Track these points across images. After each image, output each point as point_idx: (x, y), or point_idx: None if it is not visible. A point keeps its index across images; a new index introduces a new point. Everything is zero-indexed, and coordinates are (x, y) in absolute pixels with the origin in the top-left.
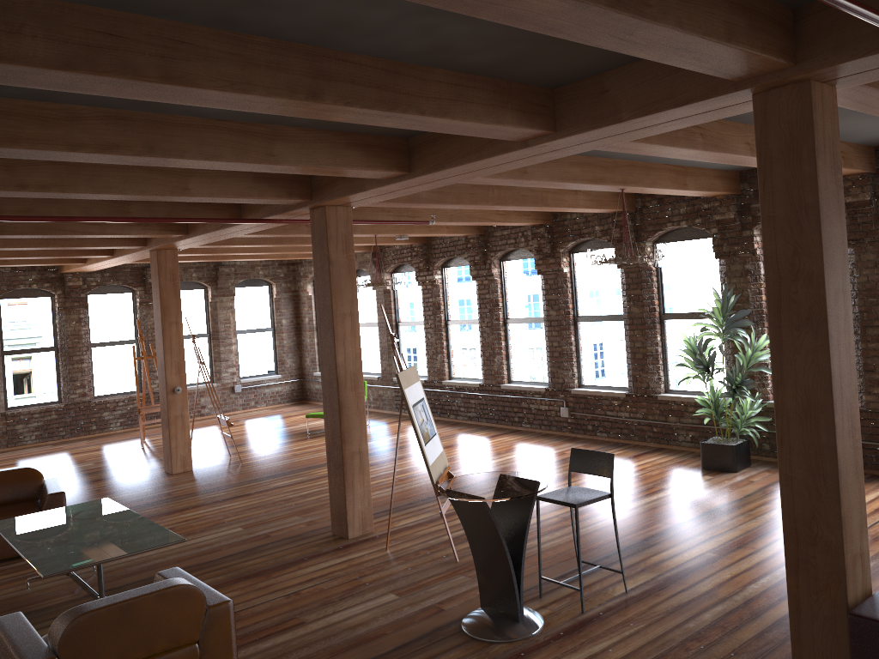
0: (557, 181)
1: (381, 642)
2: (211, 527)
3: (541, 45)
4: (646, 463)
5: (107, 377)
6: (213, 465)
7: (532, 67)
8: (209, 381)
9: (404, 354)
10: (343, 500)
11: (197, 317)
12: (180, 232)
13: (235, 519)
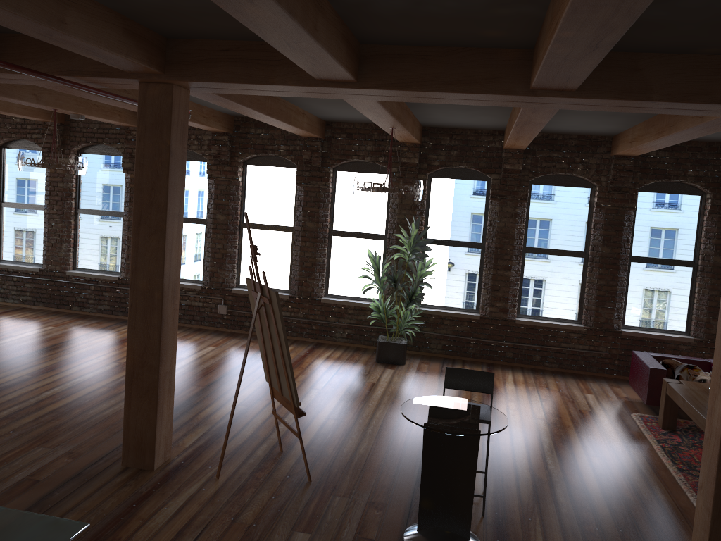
0: (391, 114)
1: None
2: None
3: (704, 22)
4: (328, 358)
5: None
6: None
7: (637, 33)
8: None
9: (8, 238)
10: (152, 428)
11: None
12: None
13: None
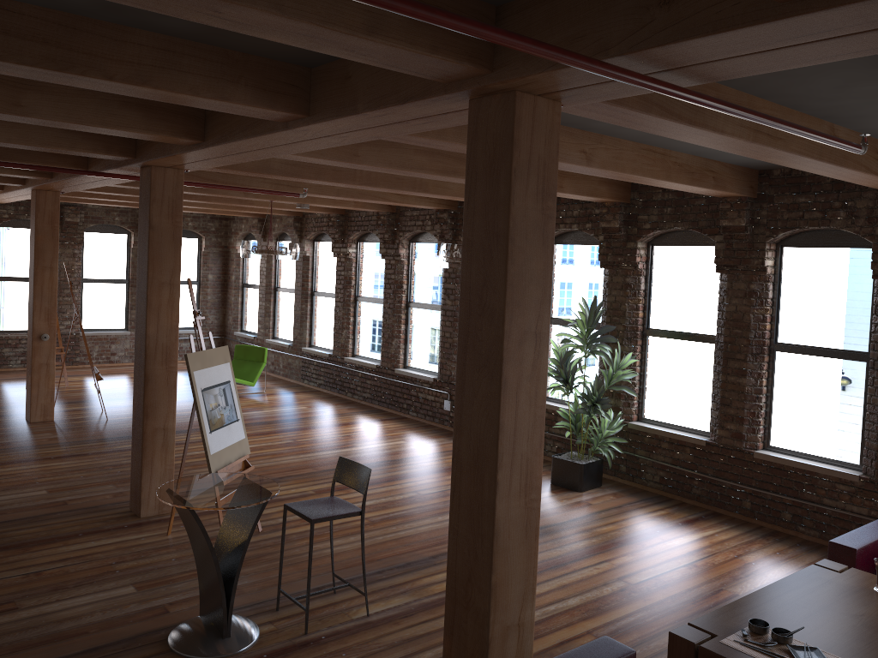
0: (396, 168)
1: (75, 642)
2: (18, 486)
3: None
4: None
5: (13, 312)
6: (78, 418)
7: (255, 40)
8: (124, 328)
9: (316, 325)
10: (140, 477)
11: (117, 262)
12: (43, 175)
13: (49, 480)
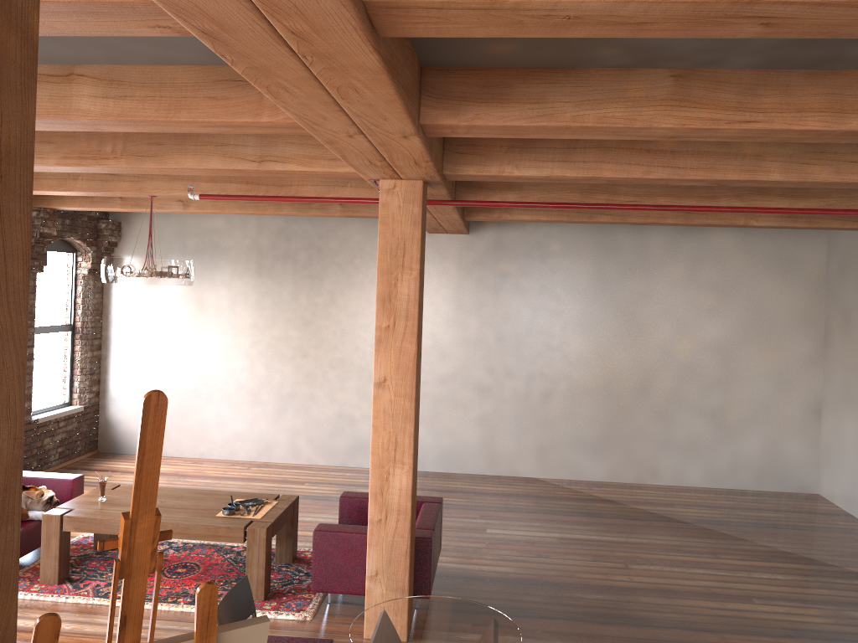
0: None
1: None
2: None
3: None
4: None
5: None
6: None
7: None
8: None
9: None
10: None
11: None
12: None
13: None
